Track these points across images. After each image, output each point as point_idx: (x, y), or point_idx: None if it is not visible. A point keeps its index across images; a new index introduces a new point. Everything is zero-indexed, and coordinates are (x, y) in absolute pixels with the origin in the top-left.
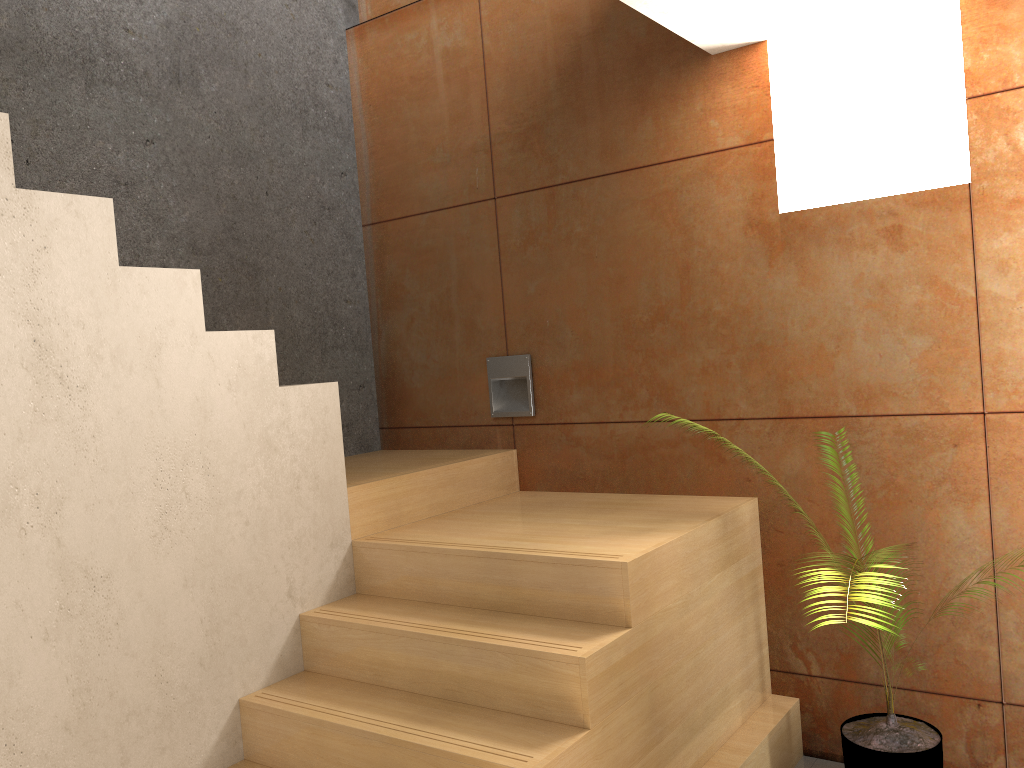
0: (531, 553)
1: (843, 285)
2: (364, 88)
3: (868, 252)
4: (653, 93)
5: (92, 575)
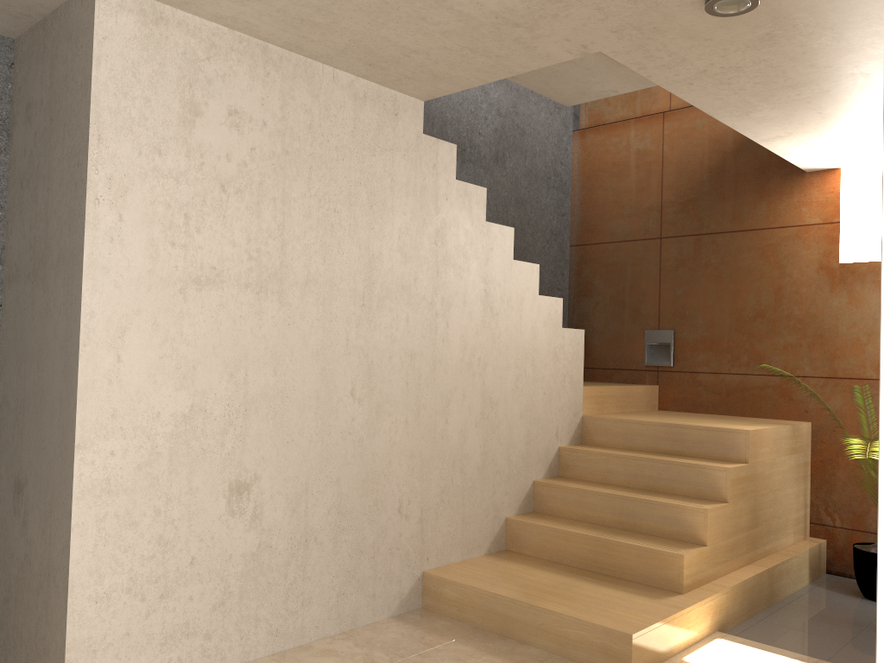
0: (693, 424)
1: (874, 306)
2: (581, 166)
3: None
4: (768, 189)
5: (491, 401)
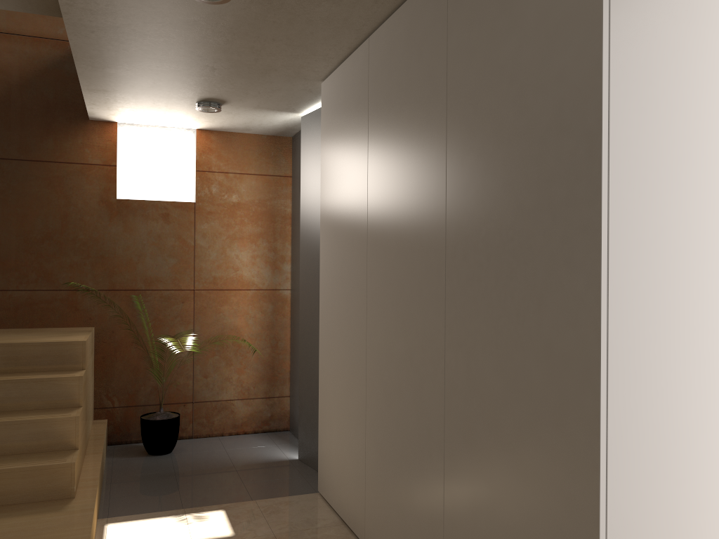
0: (28, 342)
1: (143, 234)
2: None
3: (155, 222)
4: (55, 127)
5: None
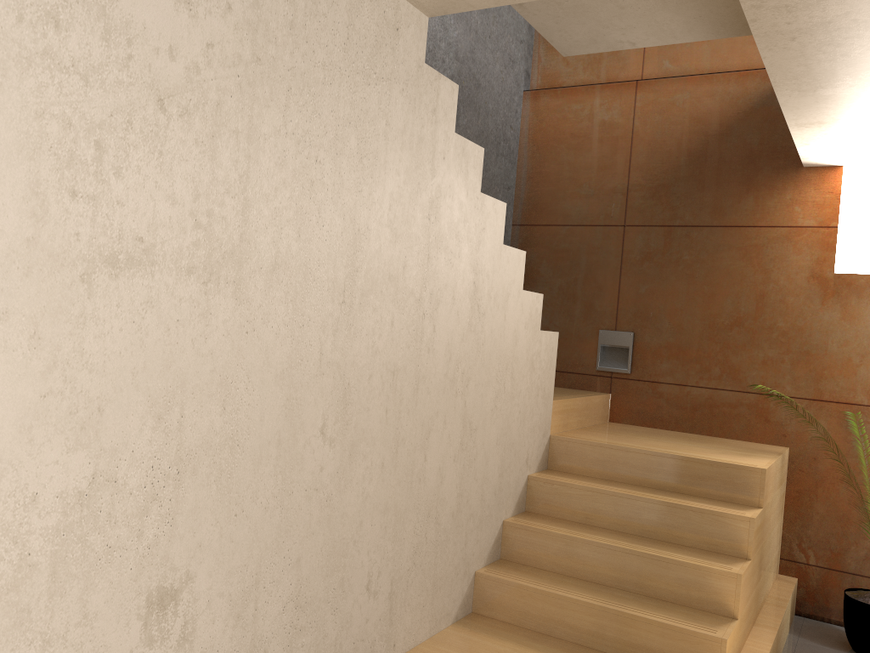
0: (693, 457)
1: None
2: (531, 133)
3: None
4: (757, 181)
5: (471, 427)
